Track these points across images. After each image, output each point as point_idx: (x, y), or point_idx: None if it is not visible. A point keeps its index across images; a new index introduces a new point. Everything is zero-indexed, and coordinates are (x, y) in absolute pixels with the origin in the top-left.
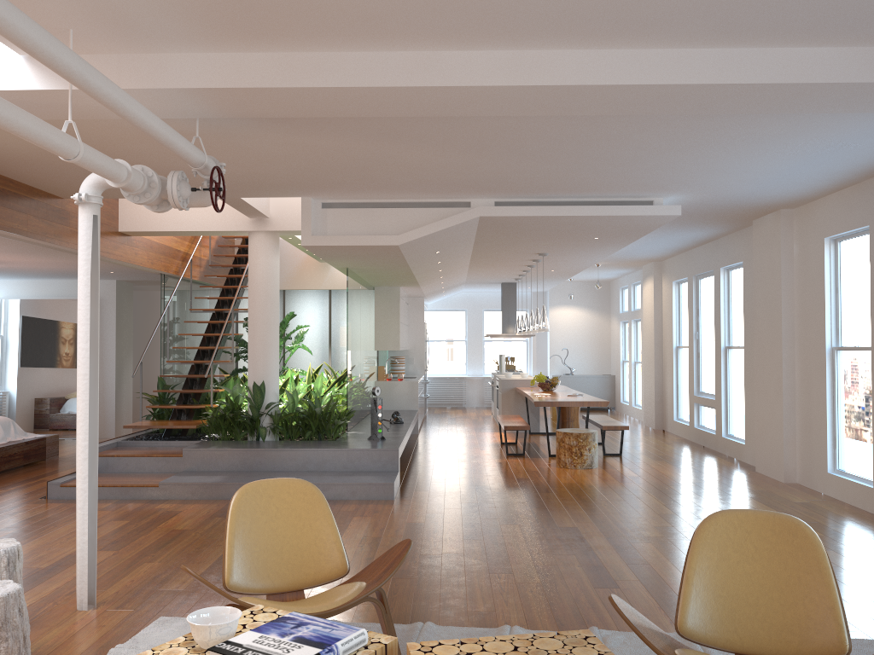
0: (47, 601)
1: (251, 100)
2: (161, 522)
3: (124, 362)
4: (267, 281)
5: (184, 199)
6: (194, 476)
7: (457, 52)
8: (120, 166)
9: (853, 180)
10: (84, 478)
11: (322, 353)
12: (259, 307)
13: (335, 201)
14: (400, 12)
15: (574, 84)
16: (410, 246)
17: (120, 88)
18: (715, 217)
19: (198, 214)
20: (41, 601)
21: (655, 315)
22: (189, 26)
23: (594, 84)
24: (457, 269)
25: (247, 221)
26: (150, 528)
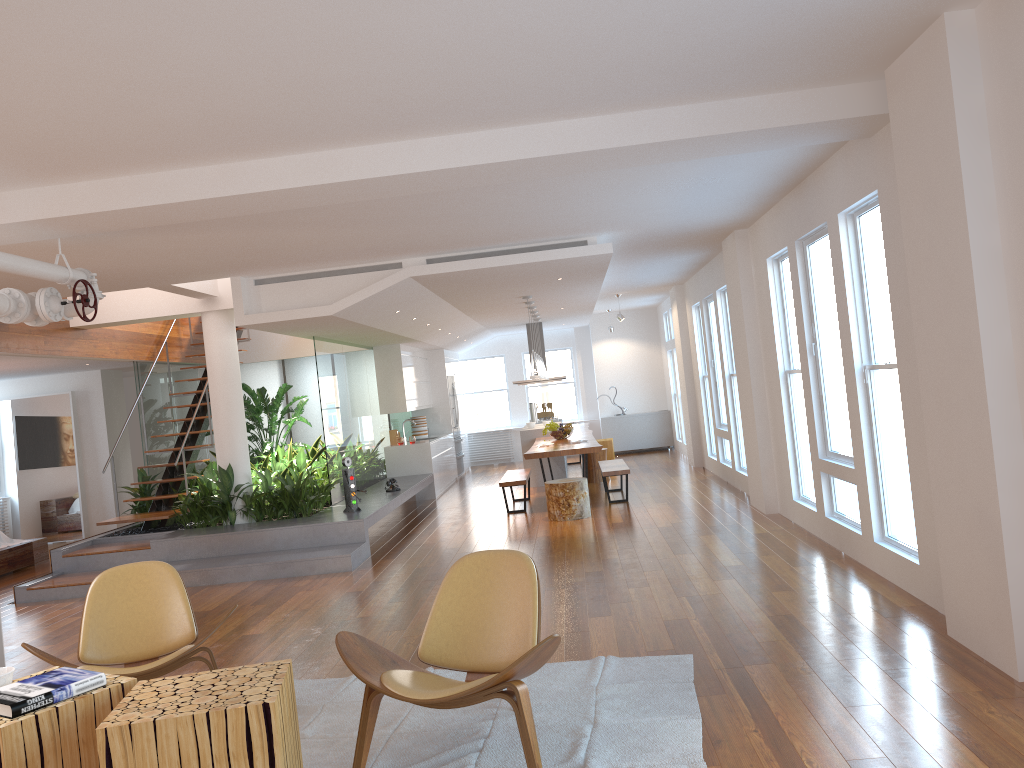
0: None
1: (89, 221)
2: None
3: (120, 454)
4: (224, 361)
5: (56, 313)
6: None
7: (258, 161)
8: None
9: (768, 201)
10: None
11: None
12: (219, 388)
13: (267, 277)
14: (176, 143)
15: (365, 177)
16: (350, 312)
17: None
18: (678, 244)
19: (147, 300)
20: None
21: (682, 343)
22: (4, 173)
23: (383, 175)
24: (451, 319)
25: (197, 302)
26: None
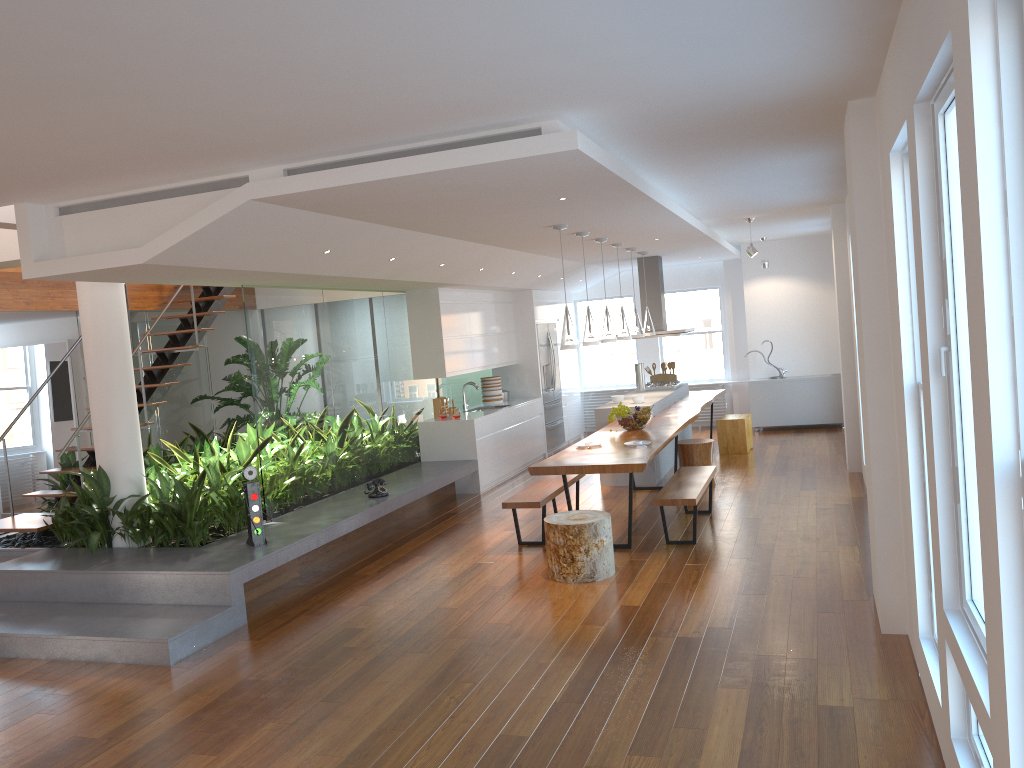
0: None
1: None
2: None
3: None
4: (97, 322)
5: None
6: None
7: None
8: None
9: (869, 18)
10: None
11: None
12: (91, 360)
13: (71, 203)
14: None
15: None
16: (194, 258)
17: None
18: (756, 134)
19: (7, 237)
20: None
21: (838, 291)
22: None
23: None
24: (488, 256)
25: None
26: None
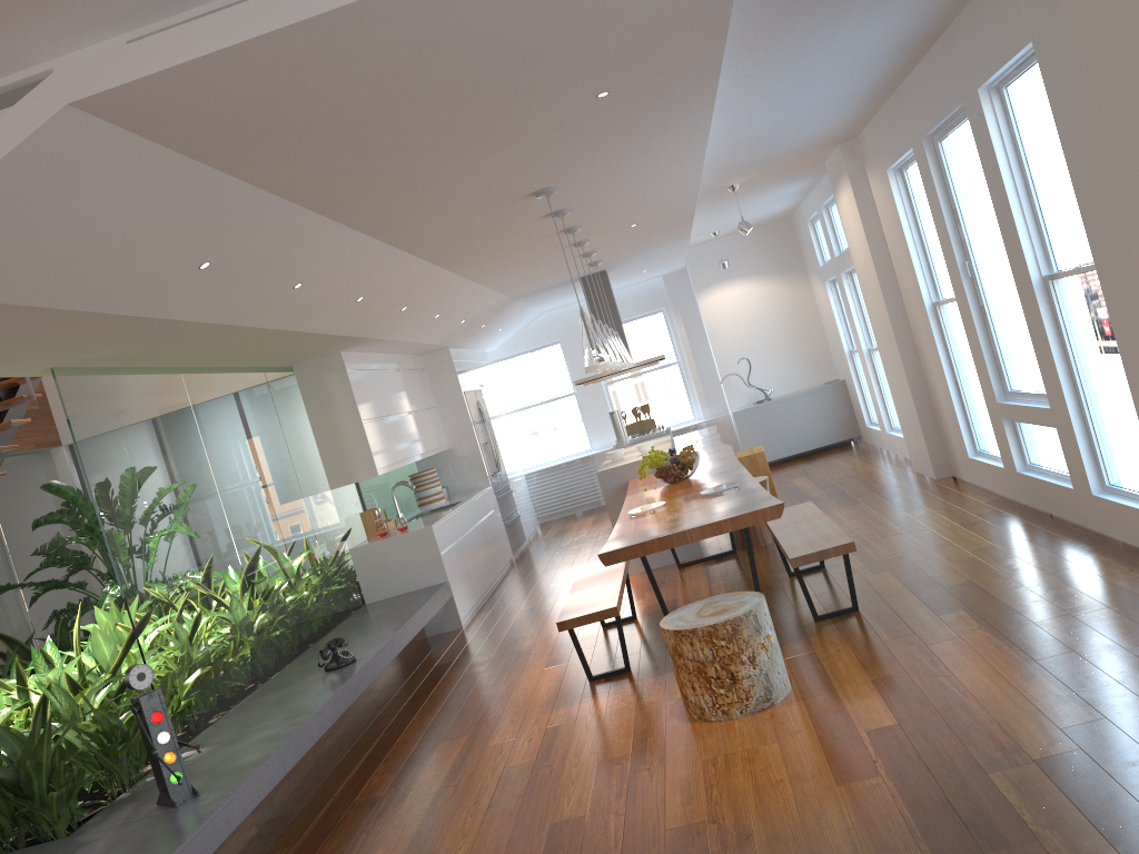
0: None
1: None
2: None
3: None
4: None
5: None
6: None
7: None
8: None
9: None
10: None
11: None
12: None
13: None
14: None
15: None
16: None
17: None
18: None
19: None
20: None
21: (872, 251)
22: None
23: None
24: (417, 283)
25: None
26: None
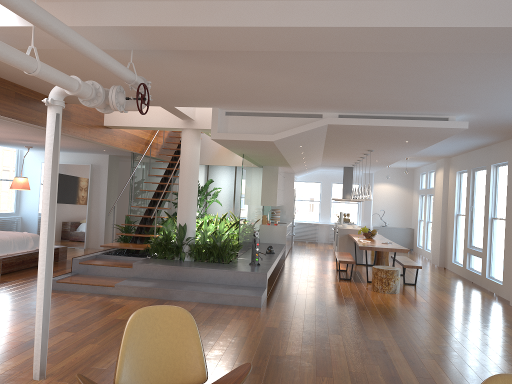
0: (16, 370)
1: (163, 36)
2: (110, 312)
3: (111, 204)
4: (191, 160)
5: (121, 104)
6: (137, 281)
7: (309, 1)
8: (73, 80)
9: None
10: (41, 291)
11: (229, 205)
12: (186, 176)
13: (234, 111)
14: None
15: (397, 26)
16: (281, 142)
17: (61, 22)
18: (491, 131)
19: (151, 116)
20: (13, 369)
21: (443, 192)
22: None
23: (412, 26)
24: (314, 157)
25: (181, 122)
26: (102, 316)
